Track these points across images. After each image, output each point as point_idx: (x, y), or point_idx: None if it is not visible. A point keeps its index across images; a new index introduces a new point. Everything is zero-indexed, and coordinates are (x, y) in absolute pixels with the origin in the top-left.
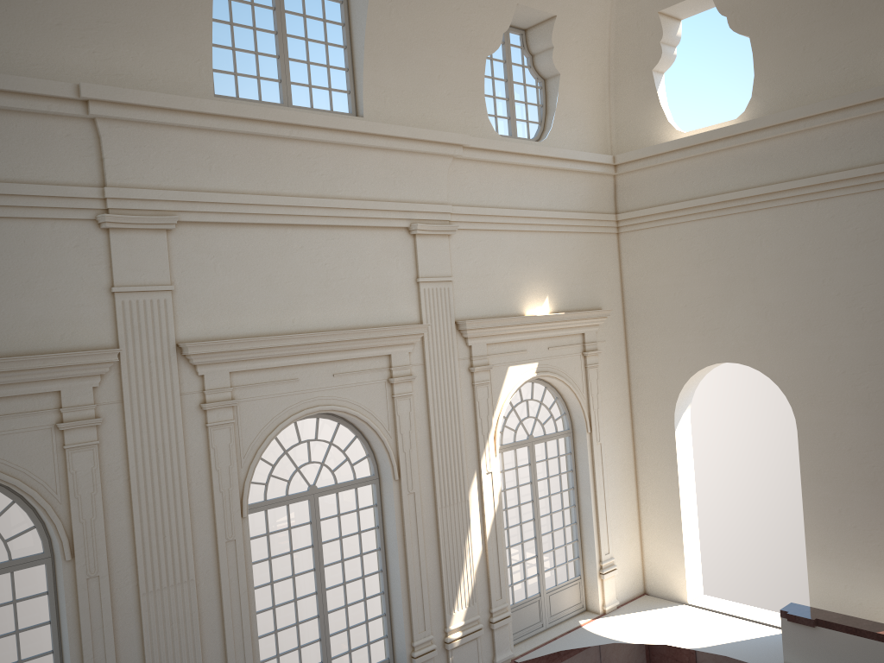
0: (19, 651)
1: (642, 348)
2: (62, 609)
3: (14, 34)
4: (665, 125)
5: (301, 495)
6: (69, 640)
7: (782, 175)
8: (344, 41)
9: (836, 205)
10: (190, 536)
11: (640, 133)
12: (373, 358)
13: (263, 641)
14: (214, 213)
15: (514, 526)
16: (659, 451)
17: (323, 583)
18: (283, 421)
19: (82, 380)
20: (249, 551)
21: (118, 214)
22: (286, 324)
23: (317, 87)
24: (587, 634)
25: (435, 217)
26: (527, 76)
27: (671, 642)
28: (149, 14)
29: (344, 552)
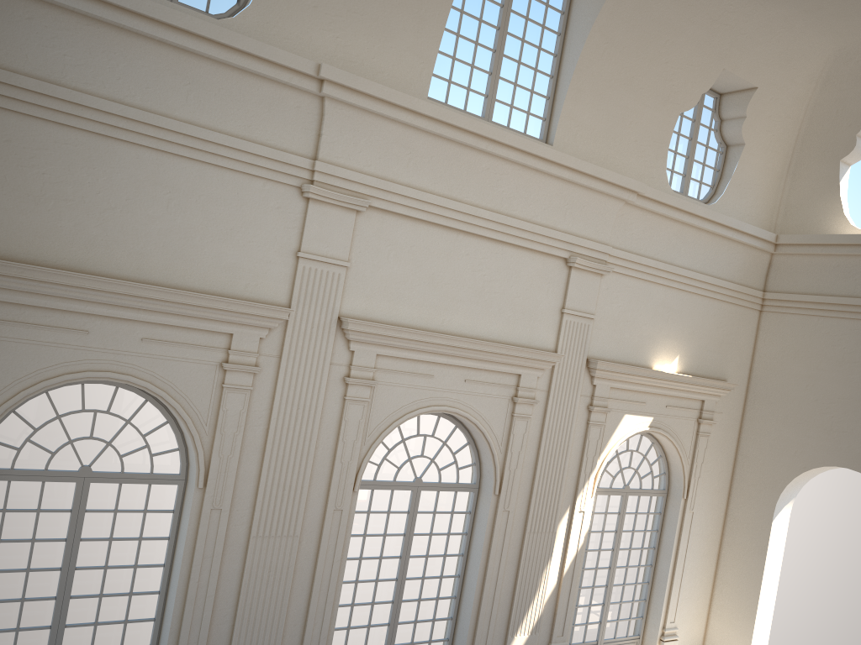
0: (137, 556)
1: (758, 430)
2: (183, 529)
3: (276, 8)
4: (839, 217)
5: (406, 485)
6: (182, 559)
7: None
8: (552, 71)
9: None
10: (305, 495)
11: (810, 218)
12: (504, 374)
13: (338, 610)
14: (401, 205)
15: (590, 569)
16: (750, 537)
17: (404, 572)
18: (410, 412)
19: (253, 329)
20: (351, 524)
21: (321, 187)
22: (435, 322)
23: (517, 109)
24: None
25: (594, 254)
26: (711, 139)
27: None
28: (392, 12)
29: (429, 549)
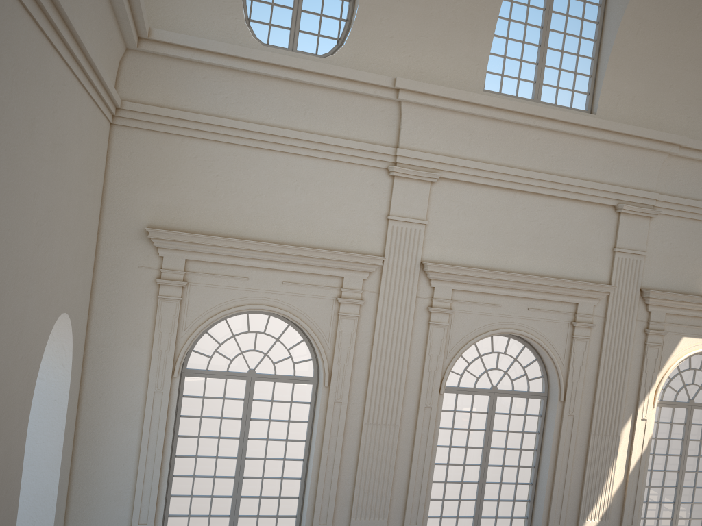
0: (287, 433)
1: None
2: (316, 416)
3: (363, 43)
4: None
5: (484, 391)
6: (316, 437)
7: None
8: (593, 54)
9: None
10: (402, 395)
11: None
12: (562, 303)
13: (435, 486)
14: (465, 175)
15: (658, 471)
16: None
17: (487, 460)
18: (483, 333)
19: (357, 273)
20: (439, 418)
21: (402, 167)
22: (500, 263)
23: (562, 88)
24: None
25: (641, 201)
26: None
27: None
28: (450, 31)
29: (508, 443)
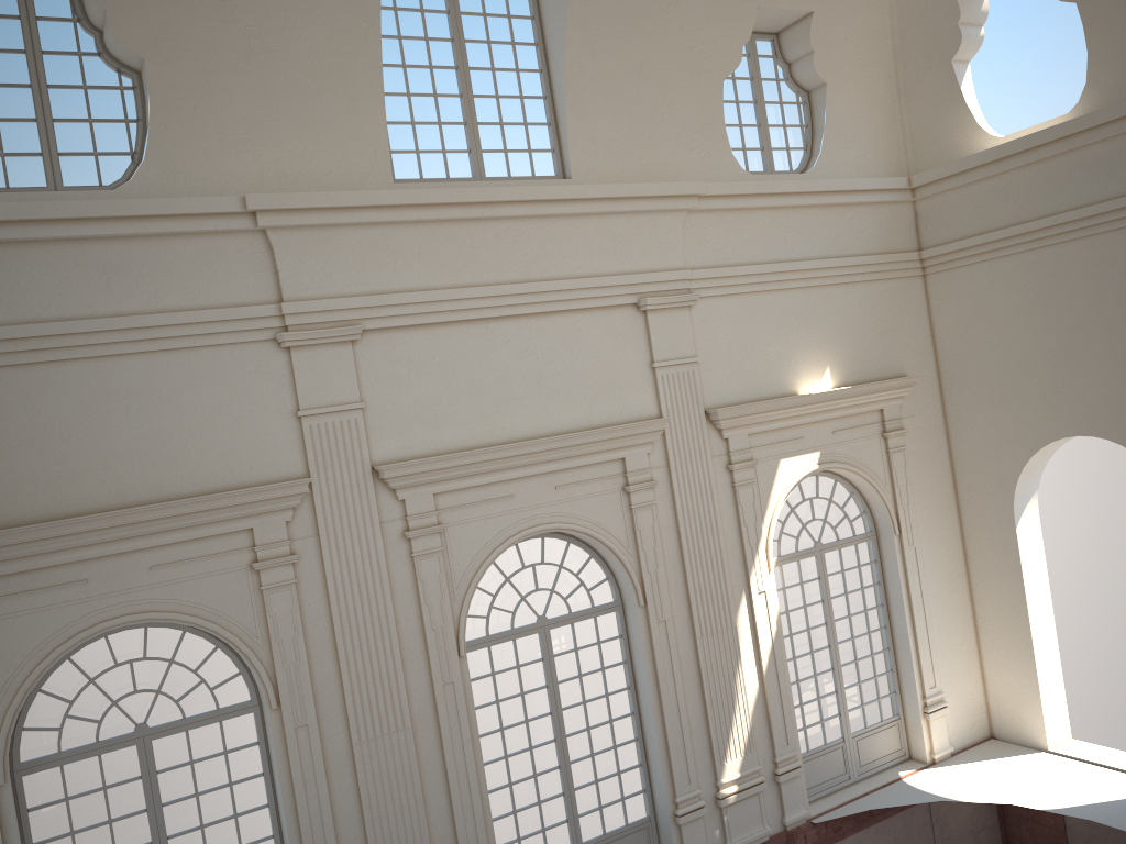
0: (234, 804)
1: (966, 421)
2: (273, 760)
3: (176, 151)
4: (974, 130)
5: (529, 629)
6: (282, 793)
7: None
8: (543, 91)
9: None
10: (402, 679)
11: (942, 143)
12: (603, 464)
13: (498, 795)
14: (403, 316)
15: (803, 655)
16: (998, 555)
17: (562, 728)
18: (499, 545)
19: (274, 515)
20: (471, 694)
21: (298, 330)
22: (495, 433)
23: (513, 151)
24: (907, 789)
25: (669, 286)
26: (785, 91)
27: (1017, 801)
28: (315, 103)
29: (587, 692)
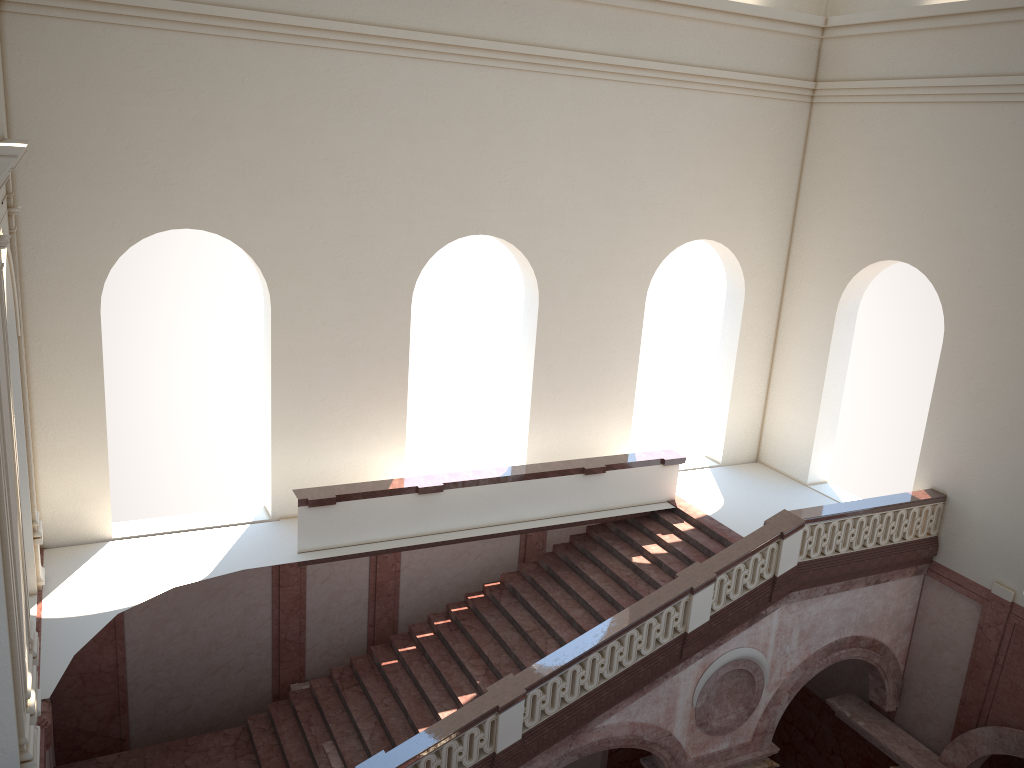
0: None
1: (46, 203)
2: None
3: None
4: None
5: None
6: None
7: (275, 4)
8: None
9: (332, 59)
10: None
11: None
12: None
13: None
14: None
15: None
16: (74, 351)
17: None
18: None
19: None
20: None
21: None
22: None
23: None
24: (67, 621)
25: None
26: None
27: (174, 583)
28: None
29: None
